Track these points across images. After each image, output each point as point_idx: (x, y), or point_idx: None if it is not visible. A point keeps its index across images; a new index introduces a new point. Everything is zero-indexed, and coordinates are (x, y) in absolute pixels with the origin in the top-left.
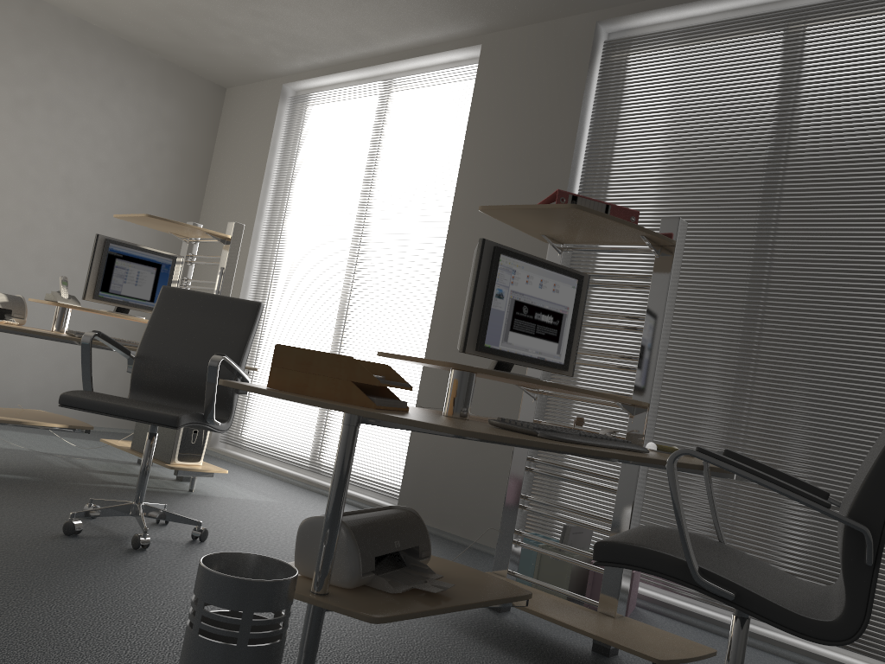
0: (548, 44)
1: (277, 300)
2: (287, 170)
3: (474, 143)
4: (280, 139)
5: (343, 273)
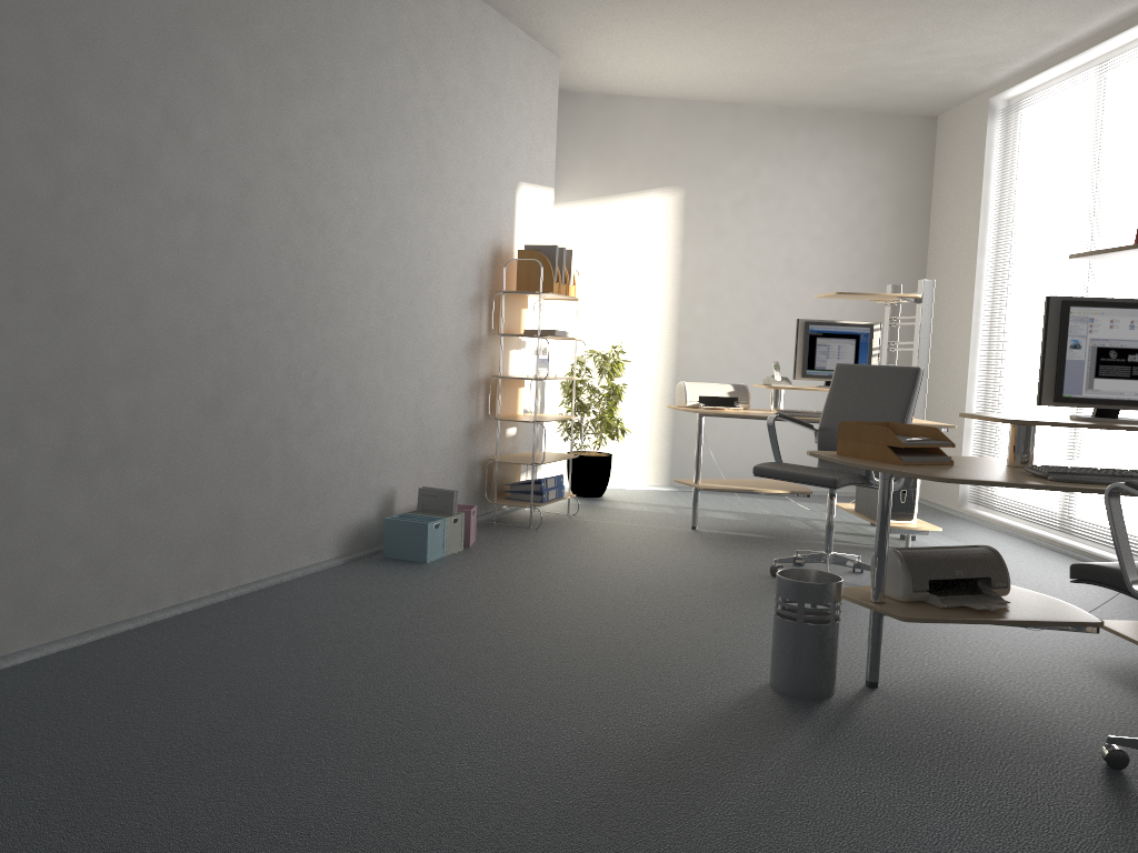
0: None
1: (1012, 342)
2: (1005, 195)
3: None
4: (995, 161)
5: None
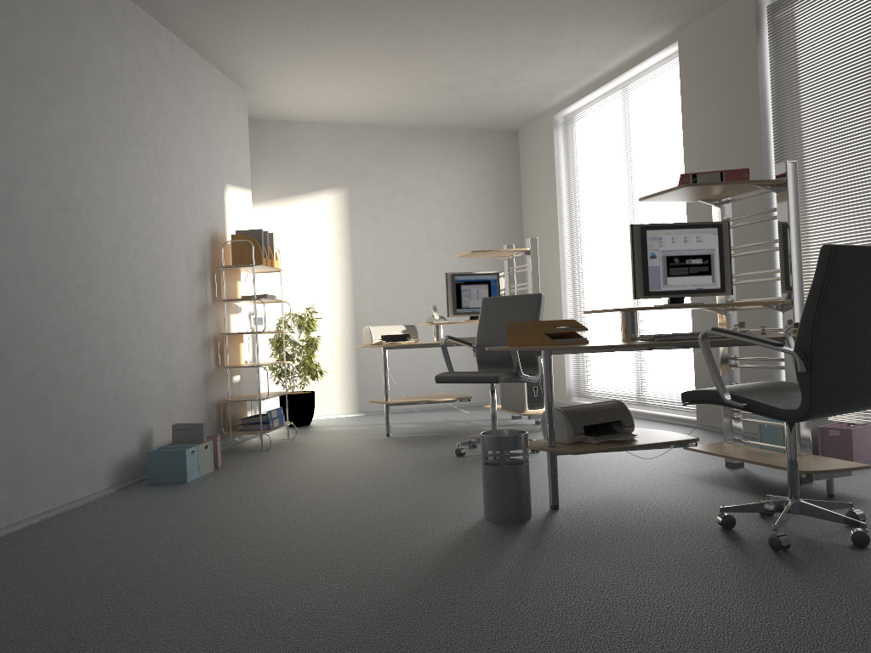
0: (723, 25)
1: (588, 281)
2: (571, 180)
3: (688, 122)
4: (561, 158)
5: (625, 248)
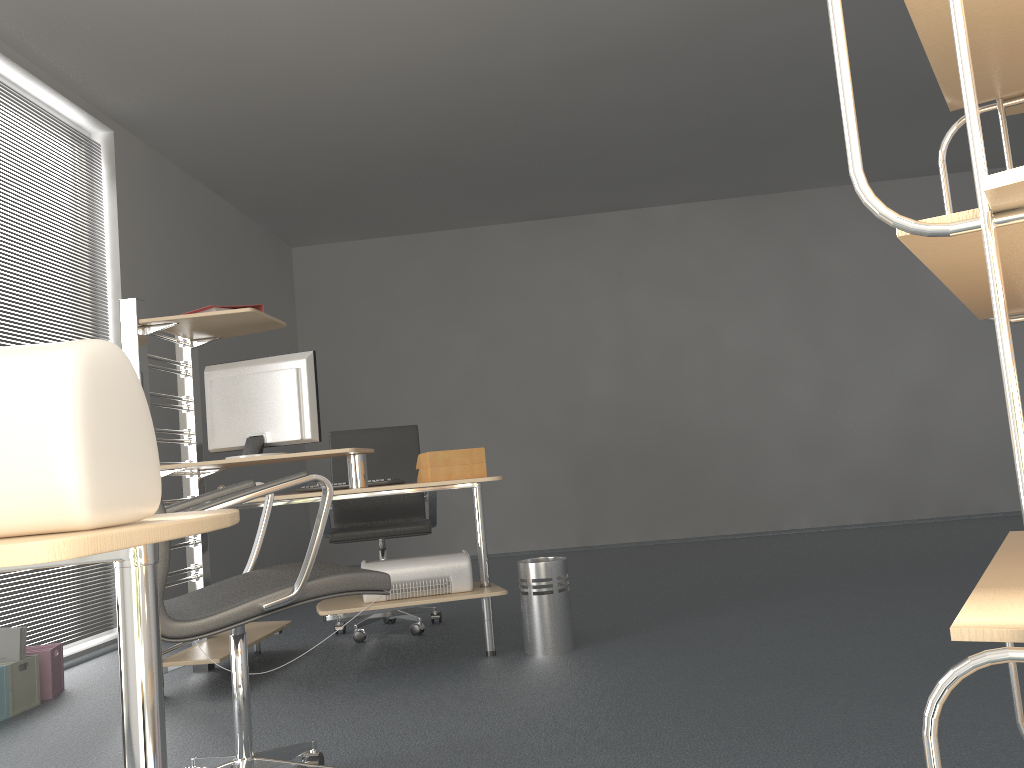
0: None
1: None
2: None
3: None
4: None
5: None
